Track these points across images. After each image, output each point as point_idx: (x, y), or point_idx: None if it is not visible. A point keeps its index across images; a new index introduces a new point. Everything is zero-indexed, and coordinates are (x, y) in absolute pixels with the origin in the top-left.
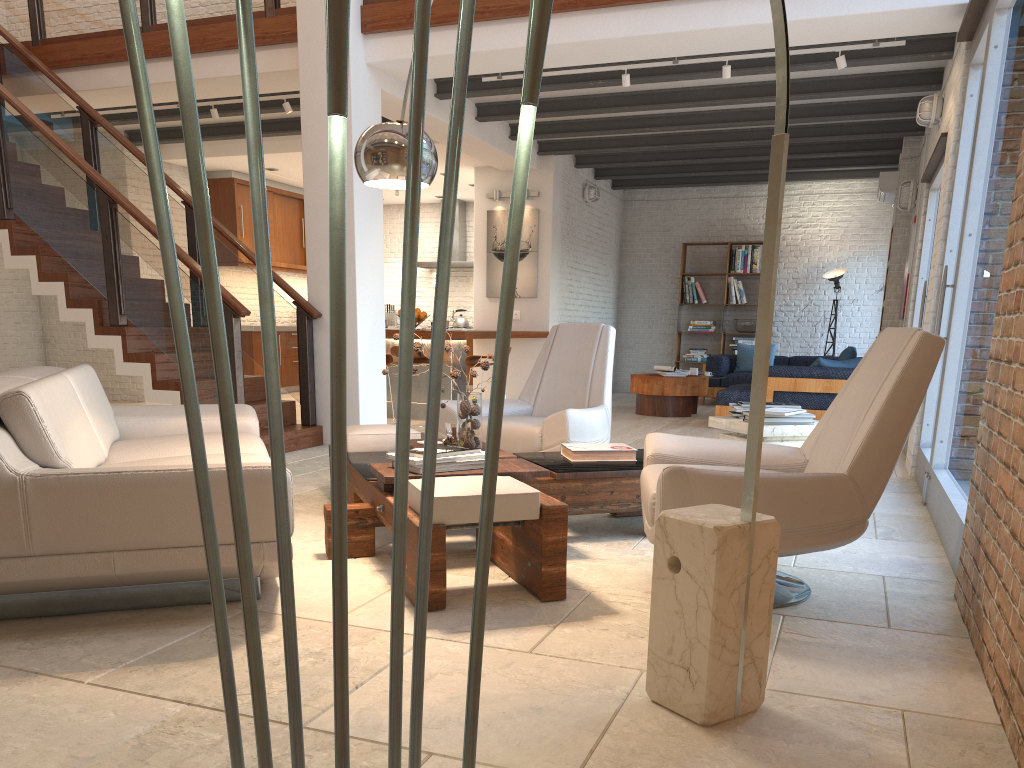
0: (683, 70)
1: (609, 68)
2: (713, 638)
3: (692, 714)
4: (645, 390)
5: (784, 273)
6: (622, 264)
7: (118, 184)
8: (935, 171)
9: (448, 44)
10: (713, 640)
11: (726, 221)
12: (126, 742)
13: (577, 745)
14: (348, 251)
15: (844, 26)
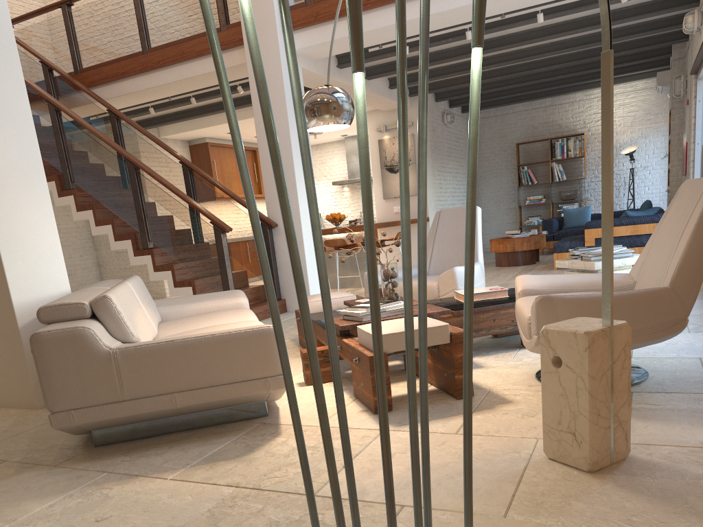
0: (508, 22)
1: (456, 28)
2: (591, 410)
3: (580, 465)
4: (501, 249)
5: (591, 154)
6: None
7: (137, 156)
8: (700, 65)
9: (344, 30)
10: (591, 411)
11: (545, 124)
12: (202, 514)
13: (502, 492)
14: (291, 179)
15: None
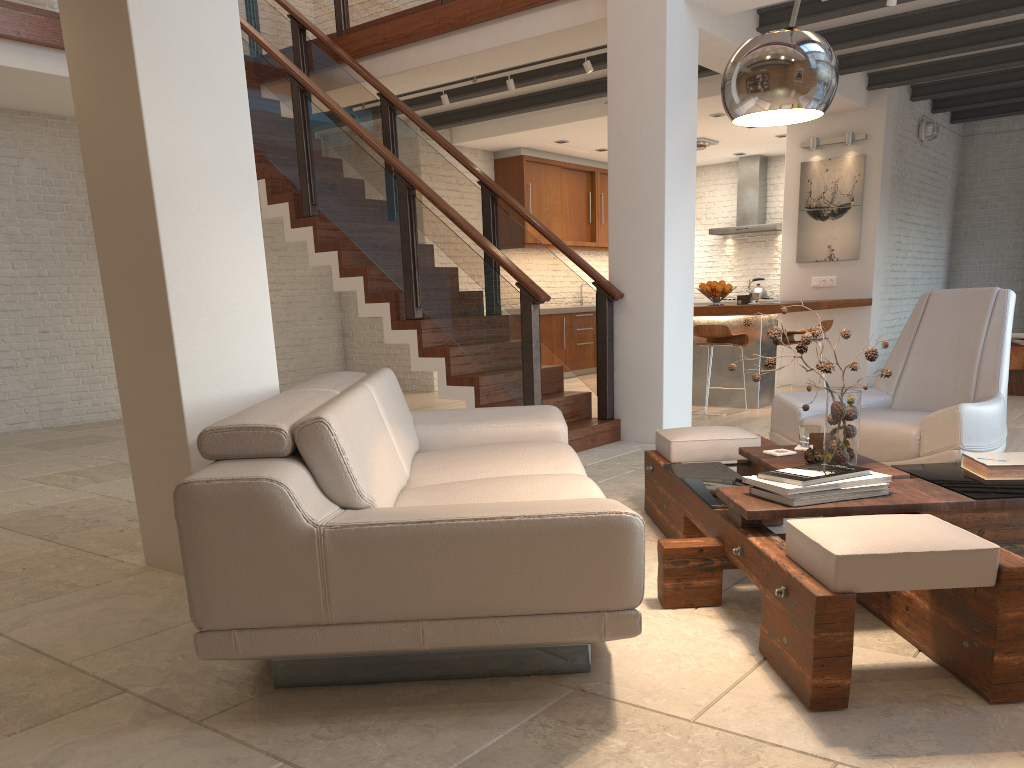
0: None
1: None
2: None
3: None
4: None
5: None
6: (957, 212)
7: (415, 170)
8: None
9: None
10: None
11: None
12: None
13: None
14: (656, 220)
15: None
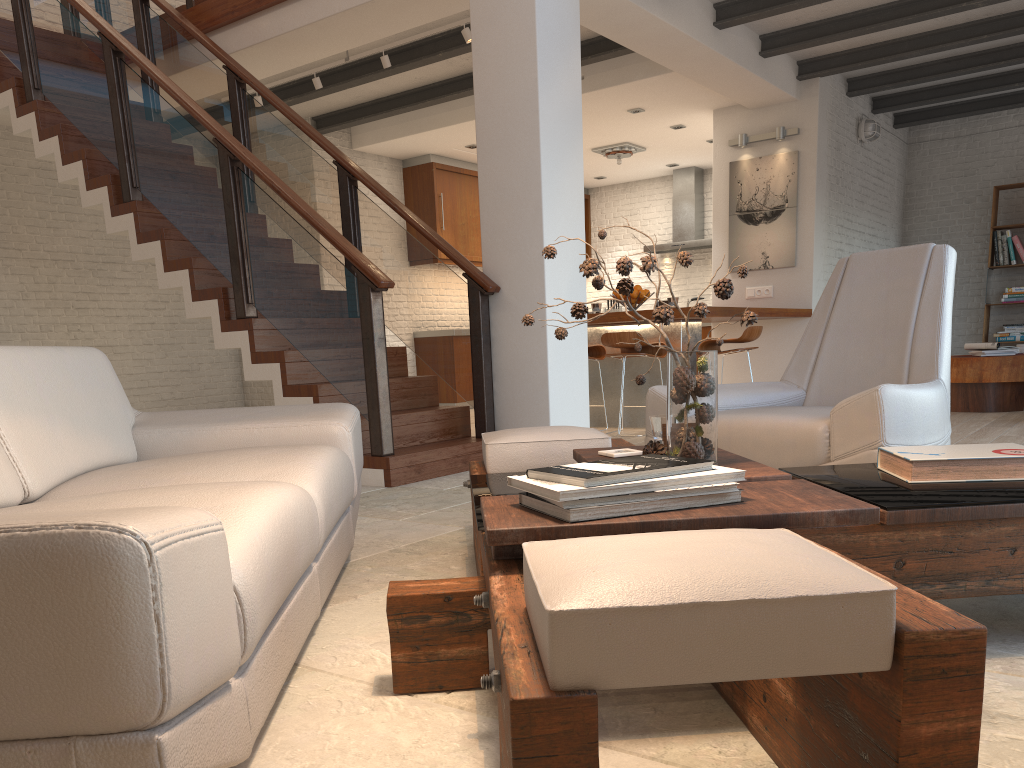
0: None
1: None
2: None
3: None
4: (953, 377)
5: None
6: (906, 225)
7: (267, 153)
8: None
9: None
10: None
11: None
12: None
13: None
14: (532, 196)
15: None
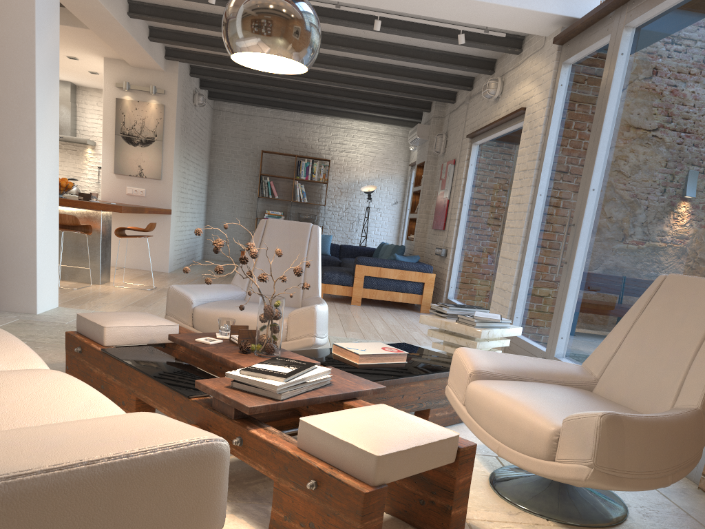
0: (331, 15)
1: None
2: None
3: None
4: None
5: (332, 183)
6: (212, 159)
7: None
8: (485, 132)
9: None
10: None
11: (292, 139)
12: None
13: None
14: (27, 117)
15: (480, 11)
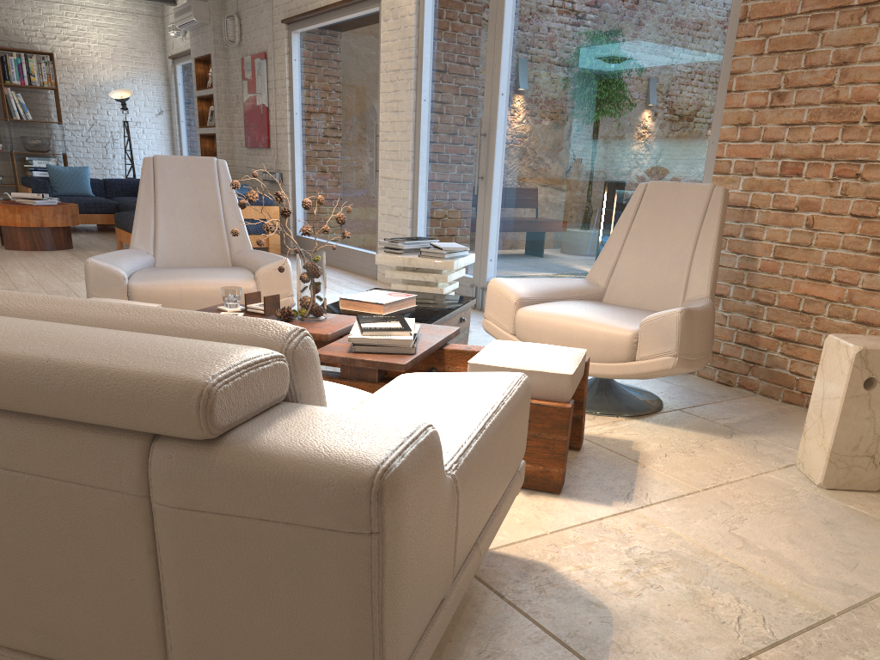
0: None
1: None
2: None
3: (871, 486)
4: (19, 222)
5: (62, 89)
6: None
7: None
8: (312, 17)
9: None
10: None
11: None
12: None
13: None
14: None
15: None
